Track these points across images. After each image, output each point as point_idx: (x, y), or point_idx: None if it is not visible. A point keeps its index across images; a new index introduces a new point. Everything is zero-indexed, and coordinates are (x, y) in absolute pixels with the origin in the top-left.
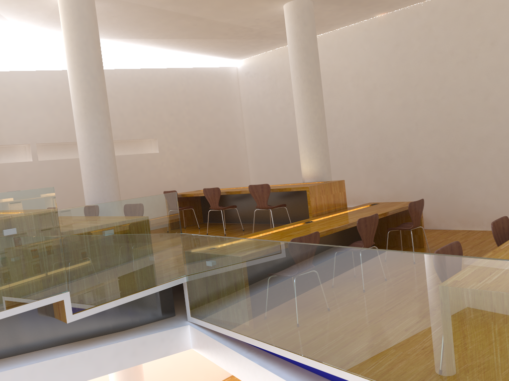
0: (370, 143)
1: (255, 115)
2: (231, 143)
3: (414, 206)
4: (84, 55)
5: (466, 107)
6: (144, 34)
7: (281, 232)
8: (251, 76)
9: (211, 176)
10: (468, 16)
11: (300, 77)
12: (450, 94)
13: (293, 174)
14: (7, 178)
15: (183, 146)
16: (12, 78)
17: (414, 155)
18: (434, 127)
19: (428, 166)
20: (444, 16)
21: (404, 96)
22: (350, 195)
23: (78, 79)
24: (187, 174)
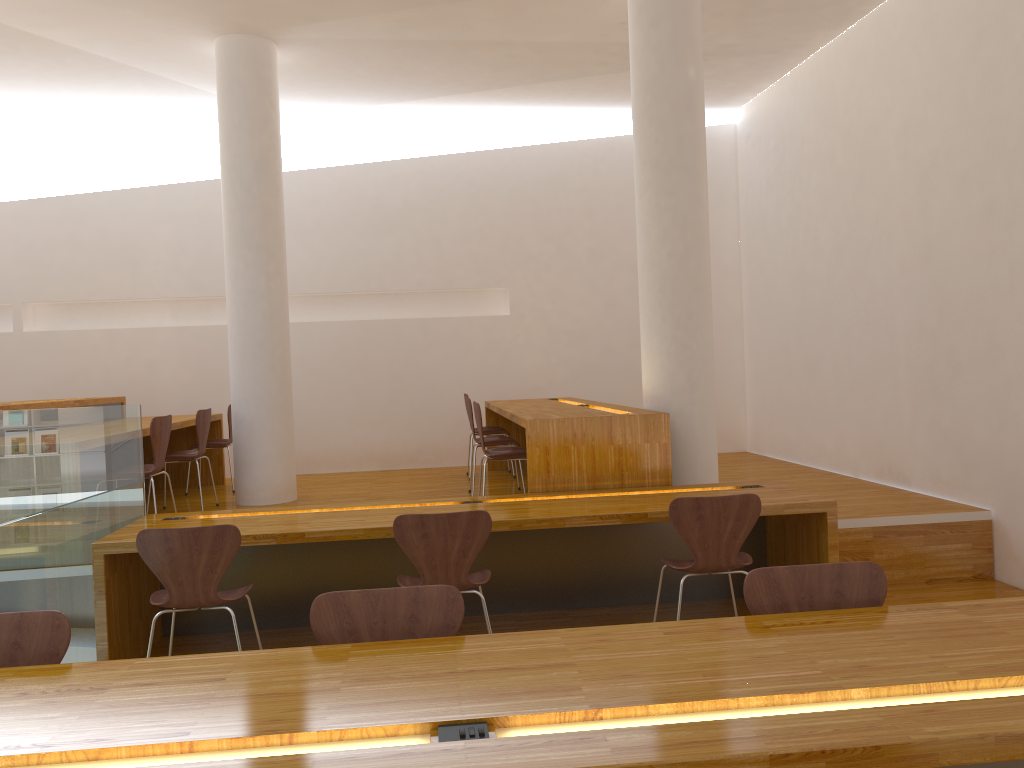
0: (921, 316)
1: (755, 235)
2: None
3: (694, 509)
4: (233, 149)
5: None
6: (445, 87)
7: (336, 513)
8: (752, 144)
9: (634, 370)
10: None
11: (639, 154)
12: None
13: (801, 381)
14: (226, 349)
15: (570, 303)
16: None
17: (1004, 360)
18: None
19: None
20: None
21: (989, 185)
22: (884, 453)
23: (224, 191)
24: (573, 362)
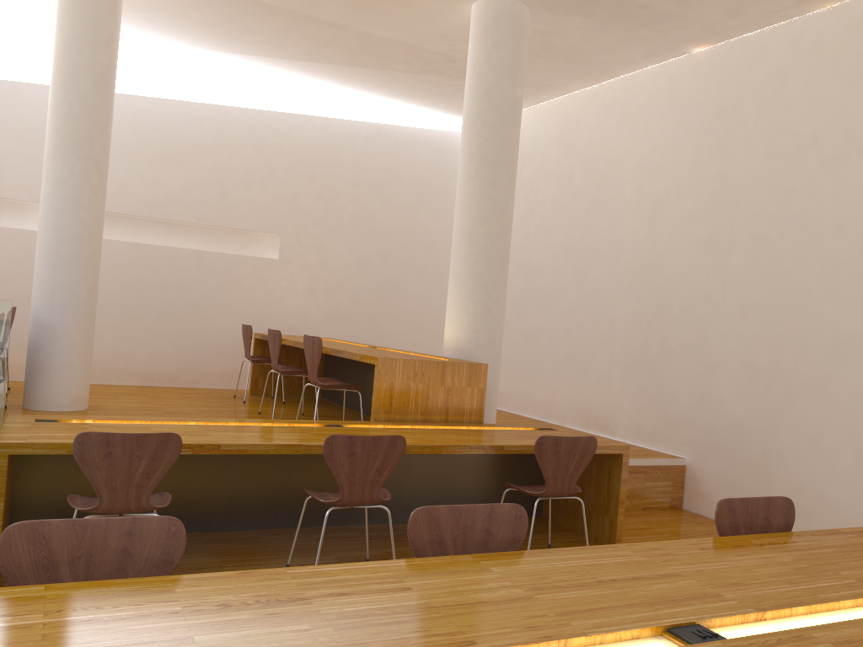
0: (640, 309)
1: None
2: (433, 269)
3: (554, 446)
4: (72, 59)
5: (822, 263)
6: (262, 48)
7: (221, 427)
8: None
9: (375, 321)
10: (860, 57)
11: (469, 148)
12: (797, 229)
13: (517, 346)
14: None
15: (330, 257)
16: (40, 95)
17: (710, 350)
18: (755, 298)
19: (730, 380)
20: (813, 56)
21: (712, 223)
22: (592, 409)
23: (56, 97)
24: (327, 308)
